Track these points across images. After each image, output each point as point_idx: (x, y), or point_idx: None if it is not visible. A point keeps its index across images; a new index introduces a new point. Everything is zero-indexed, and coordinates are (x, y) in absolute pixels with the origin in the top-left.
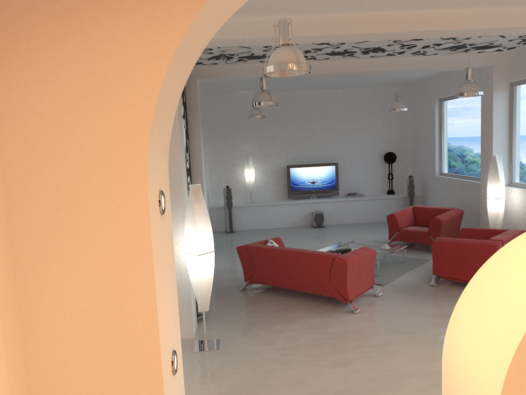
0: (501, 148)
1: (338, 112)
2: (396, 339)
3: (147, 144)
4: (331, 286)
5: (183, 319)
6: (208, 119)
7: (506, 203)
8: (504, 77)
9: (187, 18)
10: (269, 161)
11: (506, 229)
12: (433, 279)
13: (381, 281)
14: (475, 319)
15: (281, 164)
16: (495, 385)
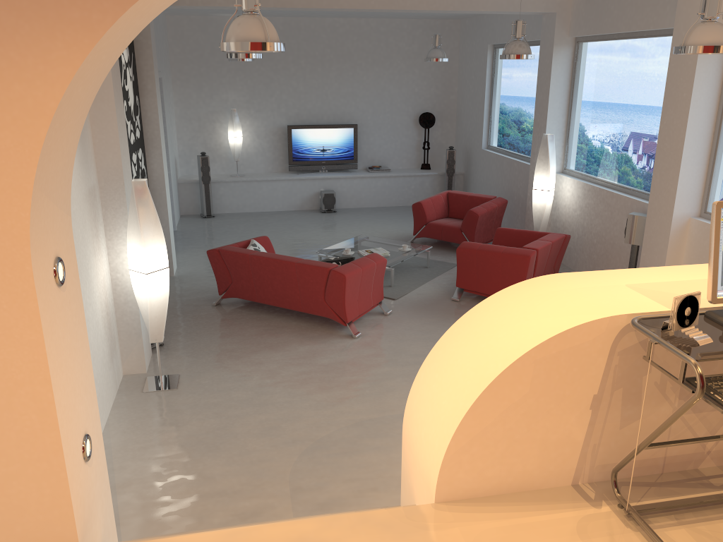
0: (556, 124)
1: (361, 53)
2: (397, 372)
3: (28, 220)
4: (326, 304)
5: (131, 350)
6: (174, 52)
7: (557, 195)
8: (569, 30)
9: (70, 68)
10: (264, 117)
11: (554, 227)
12: (456, 292)
13: (395, 293)
14: (432, 389)
15: (280, 123)
16: (436, 462)
